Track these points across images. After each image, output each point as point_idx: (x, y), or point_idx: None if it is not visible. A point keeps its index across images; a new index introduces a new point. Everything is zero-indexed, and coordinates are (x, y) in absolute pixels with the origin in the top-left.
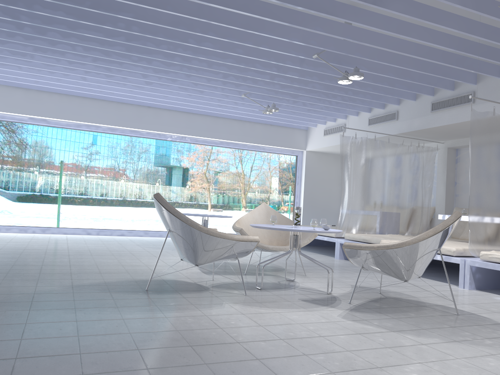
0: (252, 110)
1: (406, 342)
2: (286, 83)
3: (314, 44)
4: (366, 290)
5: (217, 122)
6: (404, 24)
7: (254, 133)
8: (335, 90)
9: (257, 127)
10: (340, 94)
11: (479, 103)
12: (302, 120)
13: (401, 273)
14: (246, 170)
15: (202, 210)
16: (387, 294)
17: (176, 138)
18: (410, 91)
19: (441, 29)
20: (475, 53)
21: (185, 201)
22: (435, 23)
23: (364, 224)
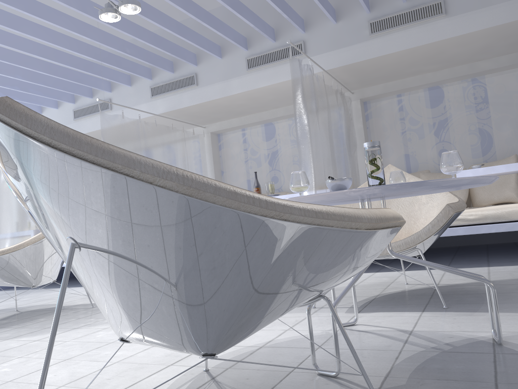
0: None
1: (16, 344)
2: None
3: None
4: (1, 312)
5: None
6: (14, 18)
7: None
8: None
9: None
10: None
11: (116, 110)
12: None
13: (26, 278)
14: None
15: None
16: (26, 309)
17: None
18: (48, 97)
19: (68, 34)
20: (99, 59)
21: None
22: (46, 19)
23: None
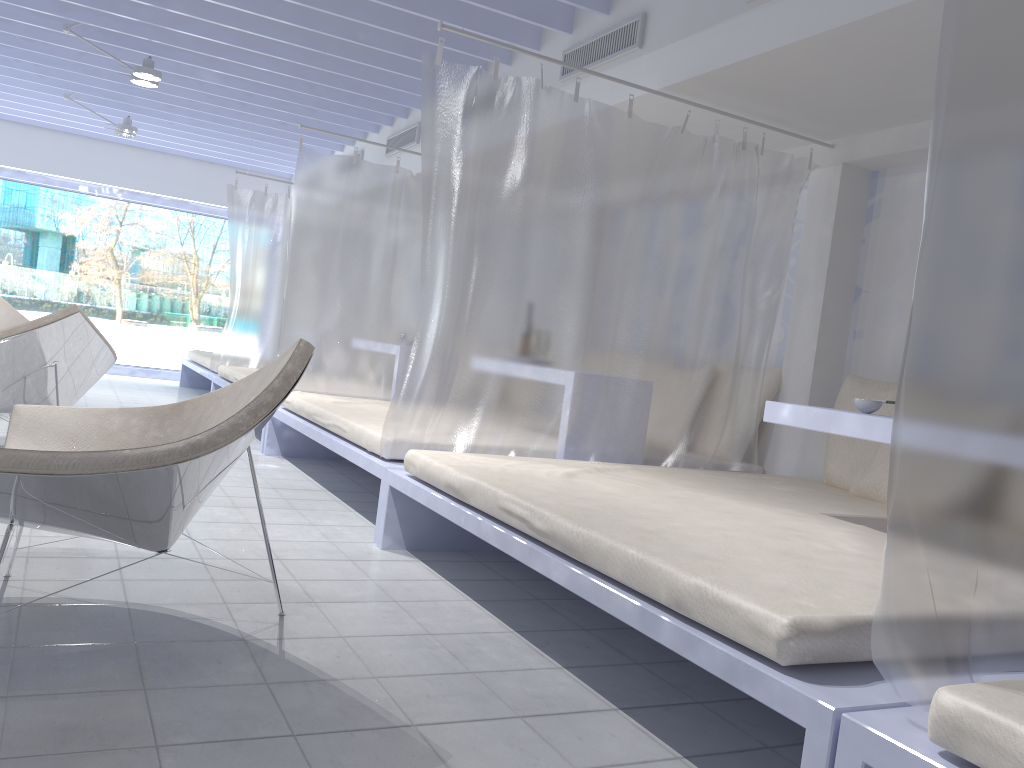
0: (144, 130)
1: None
2: (107, 79)
3: (43, 7)
4: None
5: (91, 149)
6: None
7: (173, 175)
8: (219, 101)
9: (181, 165)
10: (232, 109)
11: None
12: (254, 157)
13: None
14: (204, 251)
15: (103, 320)
16: None
17: (3, 174)
18: (340, 114)
19: None
20: (331, 51)
21: (66, 300)
22: None
23: (275, 354)
